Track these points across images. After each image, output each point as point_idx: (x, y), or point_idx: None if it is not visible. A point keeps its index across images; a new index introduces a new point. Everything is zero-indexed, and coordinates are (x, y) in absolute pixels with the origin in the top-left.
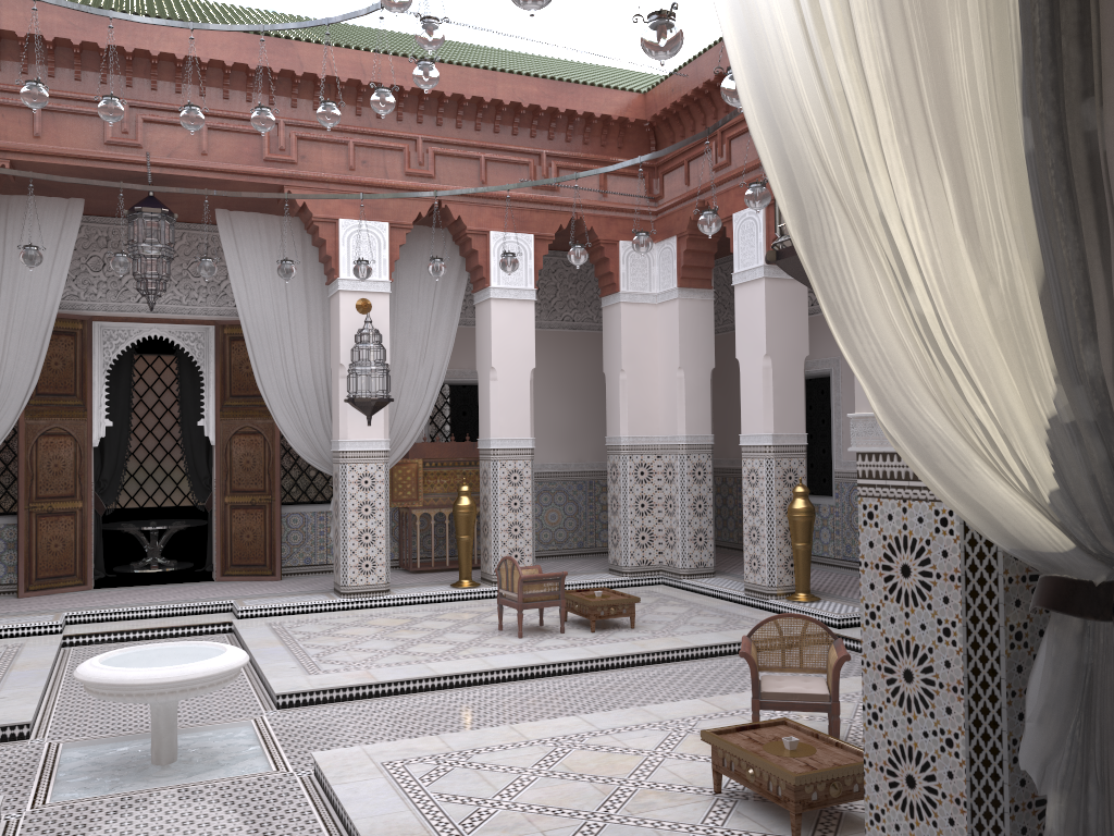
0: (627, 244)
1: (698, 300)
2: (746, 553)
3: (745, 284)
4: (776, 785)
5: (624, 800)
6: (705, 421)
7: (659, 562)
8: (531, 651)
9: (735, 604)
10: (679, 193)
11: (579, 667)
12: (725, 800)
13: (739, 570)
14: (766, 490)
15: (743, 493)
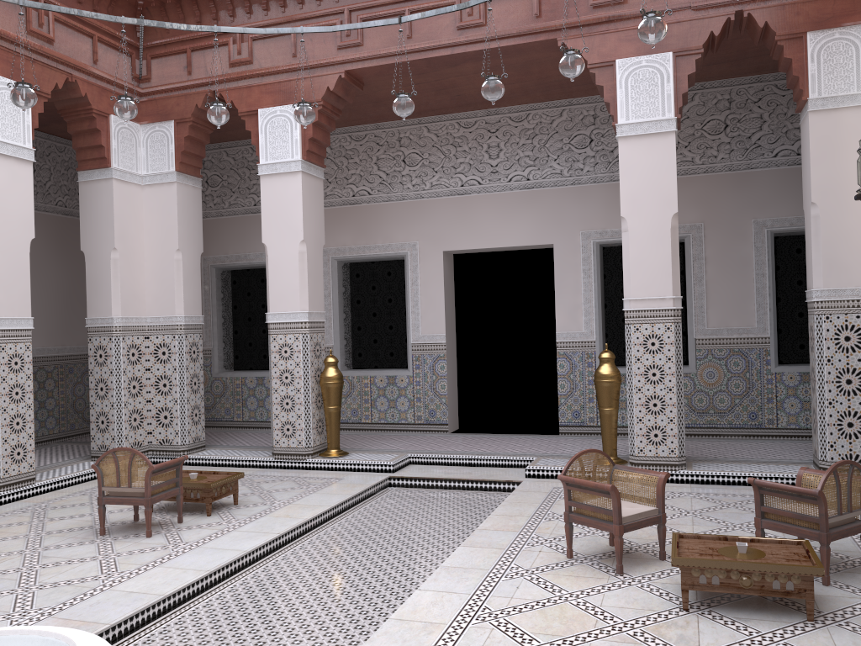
0: (117, 119)
1: (191, 187)
2: (277, 421)
3: (276, 175)
4: (786, 582)
5: (662, 642)
6: (197, 303)
7: (149, 442)
8: (199, 546)
9: (265, 469)
10: (176, 79)
11: (266, 550)
12: (705, 613)
13: (211, 442)
14: (303, 362)
15: (273, 366)
